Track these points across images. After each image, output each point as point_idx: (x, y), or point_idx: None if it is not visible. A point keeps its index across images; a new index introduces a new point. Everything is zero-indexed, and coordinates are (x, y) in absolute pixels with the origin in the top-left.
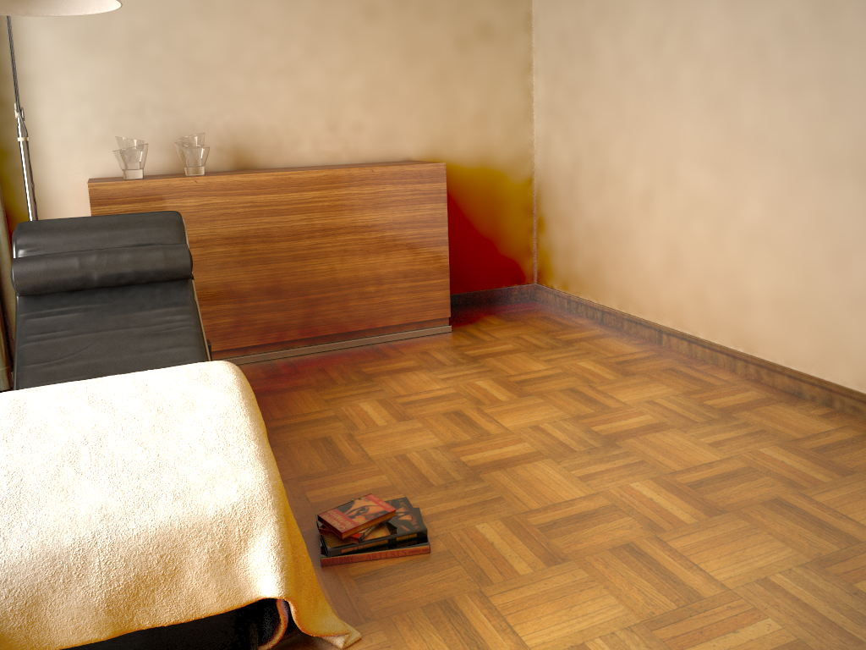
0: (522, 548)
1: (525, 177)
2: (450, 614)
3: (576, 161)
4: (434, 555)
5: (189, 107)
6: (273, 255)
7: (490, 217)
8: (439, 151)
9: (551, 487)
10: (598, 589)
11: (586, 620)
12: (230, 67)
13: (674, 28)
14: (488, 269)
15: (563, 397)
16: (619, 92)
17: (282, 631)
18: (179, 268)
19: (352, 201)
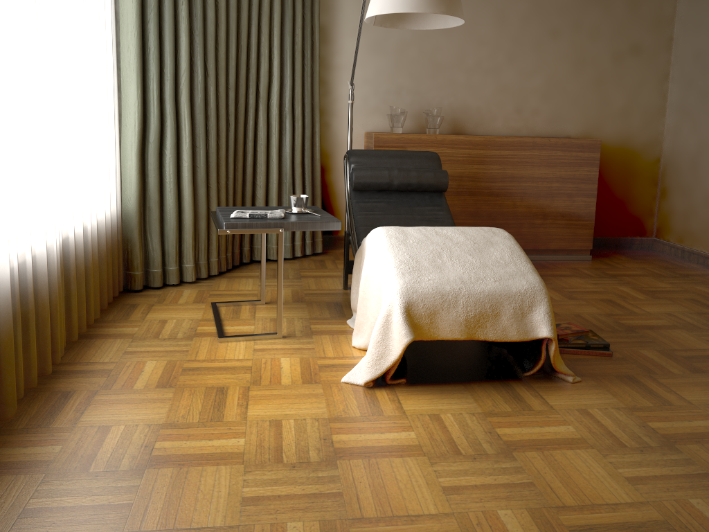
0: (673, 363)
1: (654, 157)
2: (633, 381)
3: (700, 146)
4: (614, 358)
5: (428, 91)
6: (477, 190)
7: (624, 184)
8: (591, 133)
9: (687, 341)
10: None
11: None
12: (457, 66)
13: None
14: (618, 222)
15: (687, 302)
16: None
17: (540, 364)
18: (441, 184)
19: (532, 160)
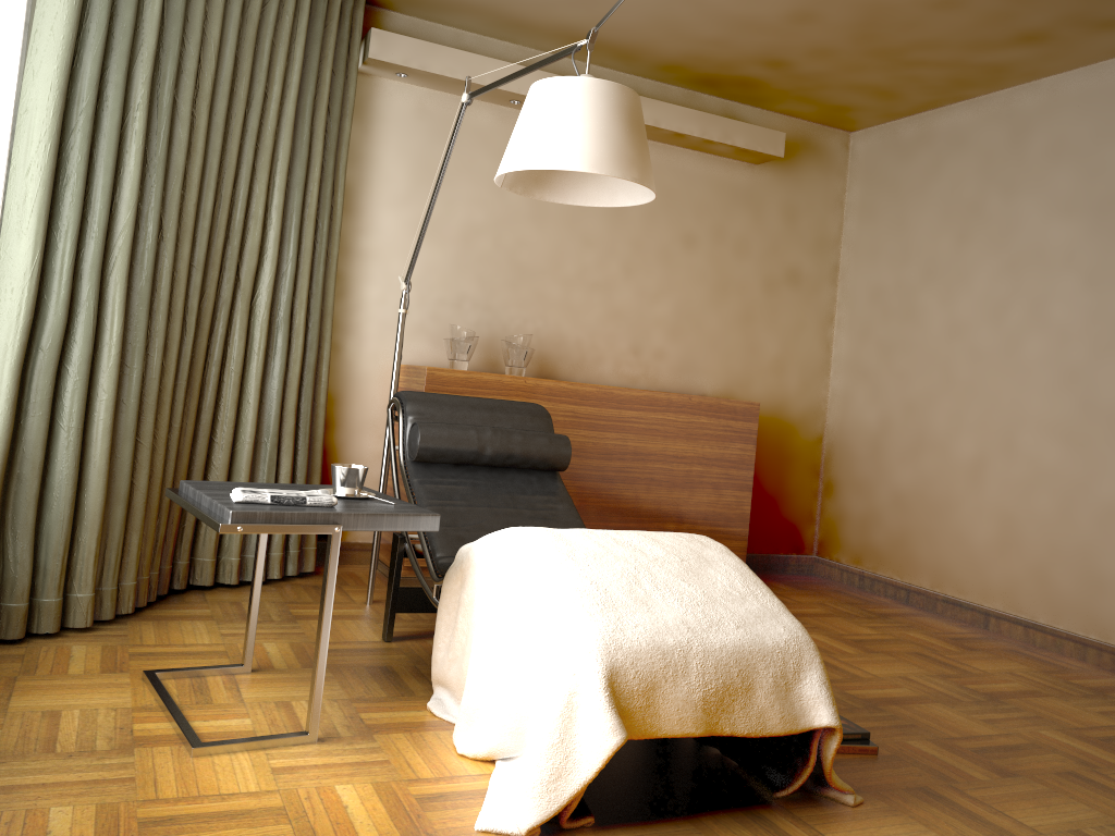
0: (966, 762)
1: (815, 434)
2: (935, 797)
3: (884, 422)
4: (883, 756)
5: (504, 307)
6: (583, 471)
7: (777, 472)
8: (734, 392)
9: (959, 723)
10: (1064, 797)
11: (1069, 816)
12: (550, 273)
13: (1020, 298)
14: (768, 530)
15: (914, 658)
16: (947, 355)
17: (806, 775)
18: (561, 458)
19: (666, 428)
